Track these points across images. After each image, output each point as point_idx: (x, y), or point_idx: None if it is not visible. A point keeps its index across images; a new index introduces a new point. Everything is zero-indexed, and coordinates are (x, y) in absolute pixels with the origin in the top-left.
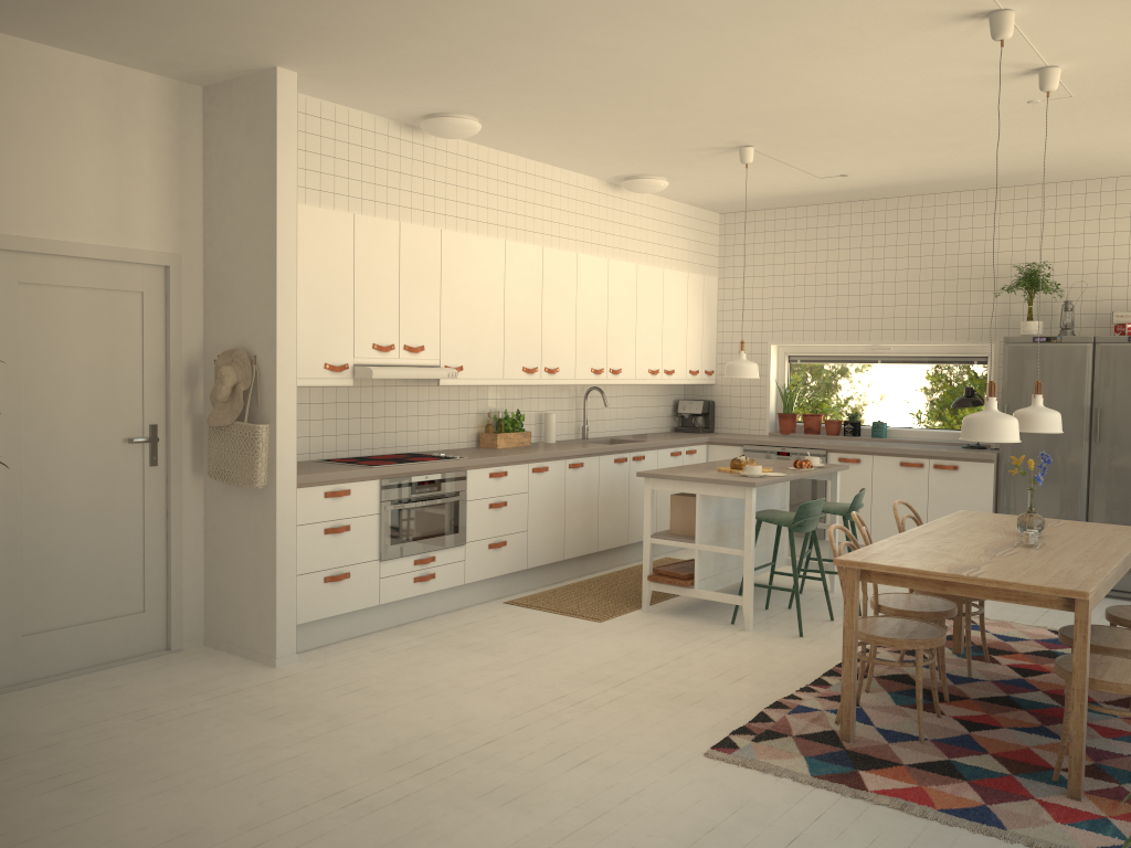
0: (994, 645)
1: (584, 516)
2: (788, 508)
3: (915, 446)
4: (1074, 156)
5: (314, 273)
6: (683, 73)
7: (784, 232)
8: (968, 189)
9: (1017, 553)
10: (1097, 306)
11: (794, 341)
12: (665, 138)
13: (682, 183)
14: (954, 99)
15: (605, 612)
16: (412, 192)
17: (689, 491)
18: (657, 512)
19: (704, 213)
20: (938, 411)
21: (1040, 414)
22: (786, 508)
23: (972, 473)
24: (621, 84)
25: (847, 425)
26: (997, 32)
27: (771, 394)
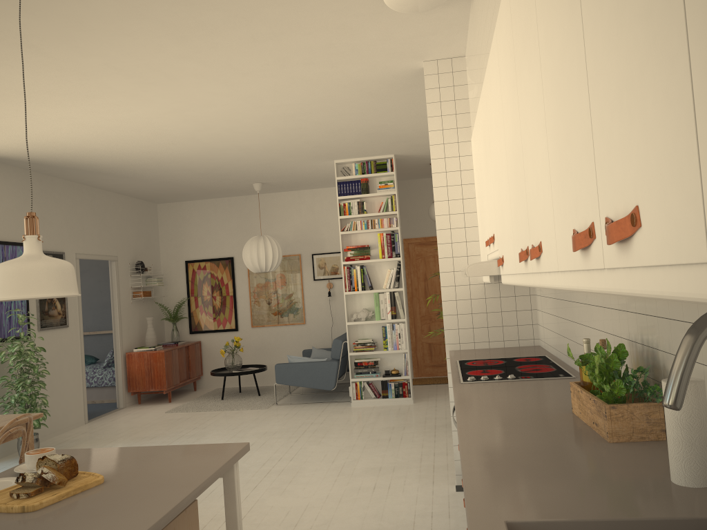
0: None
1: None
2: None
3: None
4: None
5: (478, 185)
6: (135, 28)
7: None
8: None
9: None
10: None
11: None
12: None
13: None
14: None
15: None
16: (479, 57)
17: None
18: None
19: None
20: None
21: None
22: None
23: None
24: (196, 21)
25: None
26: None
27: None
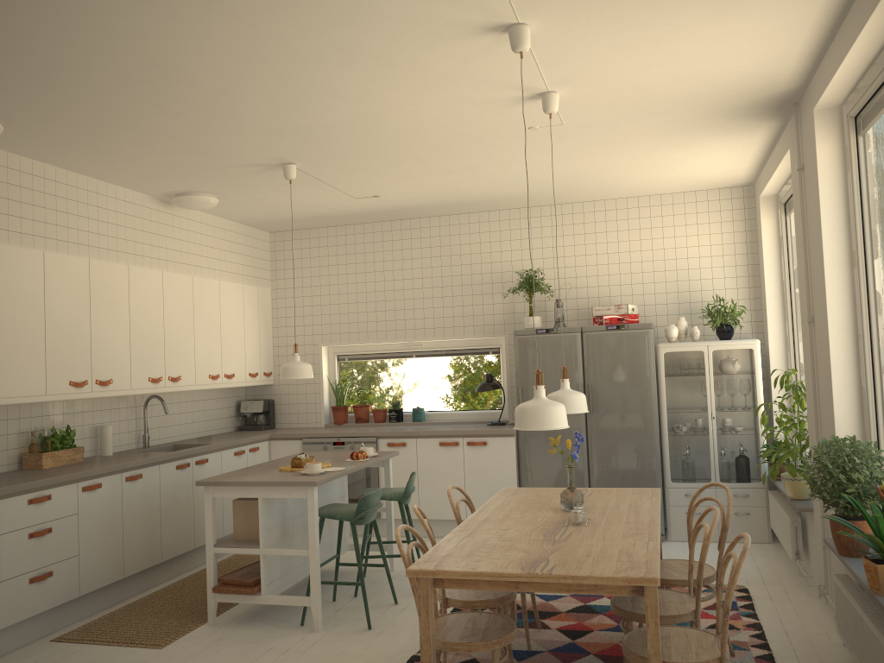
0: (540, 607)
1: (146, 528)
2: (347, 496)
3: (450, 427)
4: (556, 182)
5: None
6: (219, 75)
7: (327, 248)
8: (474, 211)
9: (573, 534)
10: (578, 303)
11: (342, 342)
12: (210, 152)
13: (232, 201)
14: (471, 122)
15: (168, 634)
16: None
17: (251, 496)
18: (224, 512)
19: (255, 231)
20: (464, 395)
21: (570, 396)
22: (346, 496)
23: (498, 446)
24: (155, 84)
25: (392, 413)
26: (517, 44)
27: (325, 390)
